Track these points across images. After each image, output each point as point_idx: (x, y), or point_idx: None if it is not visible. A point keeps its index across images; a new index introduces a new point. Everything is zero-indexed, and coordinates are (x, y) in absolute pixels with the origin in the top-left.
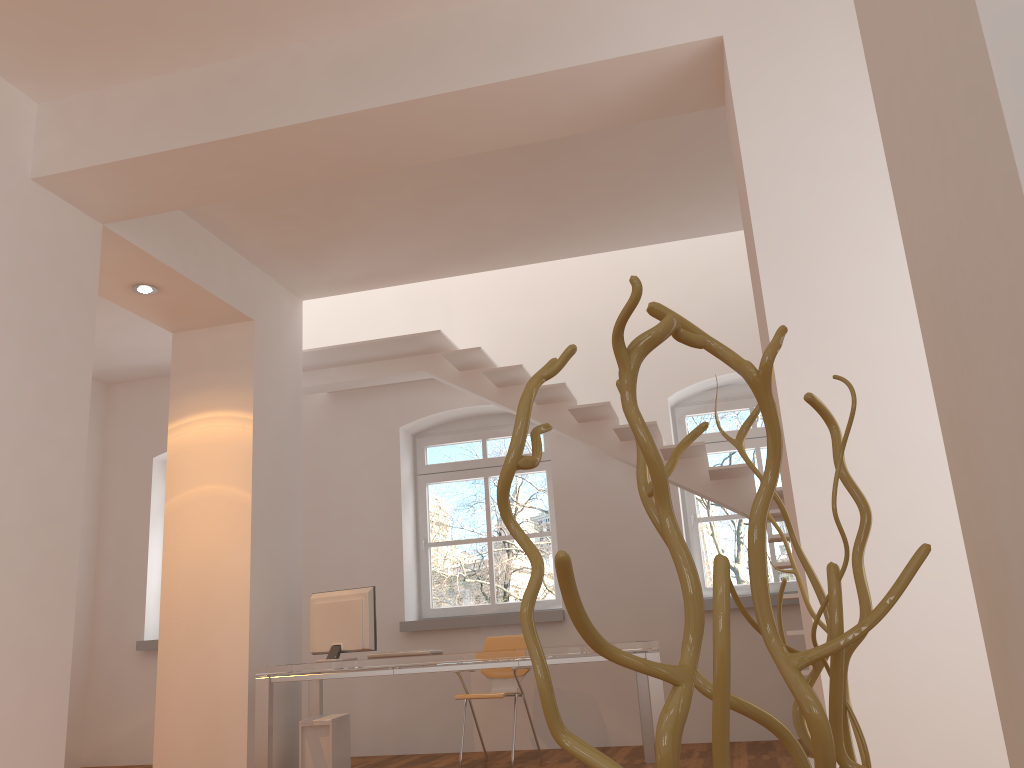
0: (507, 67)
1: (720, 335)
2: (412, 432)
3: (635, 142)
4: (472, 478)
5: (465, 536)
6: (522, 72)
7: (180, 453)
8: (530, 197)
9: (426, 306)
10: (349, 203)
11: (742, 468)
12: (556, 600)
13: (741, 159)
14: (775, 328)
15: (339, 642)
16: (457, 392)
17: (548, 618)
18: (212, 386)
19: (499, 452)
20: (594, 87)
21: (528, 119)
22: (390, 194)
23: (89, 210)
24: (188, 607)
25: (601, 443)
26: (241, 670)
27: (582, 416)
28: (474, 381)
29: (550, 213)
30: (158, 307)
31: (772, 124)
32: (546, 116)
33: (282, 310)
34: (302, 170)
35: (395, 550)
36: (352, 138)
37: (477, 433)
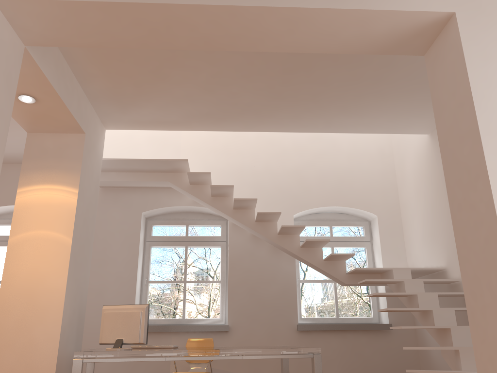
0: (333, 1)
1: (322, 186)
2: (146, 216)
3: (339, 72)
4: (178, 246)
5: (155, 279)
6: (342, 6)
7: (24, 208)
8: (268, 92)
9: (165, 147)
10: (168, 73)
11: (347, 256)
12: (220, 319)
13: (466, 79)
14: (492, 174)
15: (122, 337)
16: (178, 197)
17: (220, 329)
18: (52, 169)
19: (179, 234)
20: (372, 26)
21: (326, 37)
22: (195, 73)
23: (21, 33)
24: (18, 308)
25: (266, 234)
26: (52, 352)
27: (260, 218)
28: (198, 191)
29: (272, 104)
30: (28, 113)
31: (484, 63)
32: (336, 38)
33: (97, 132)
34: (178, 38)
35: (131, 283)
36: (222, 23)
37: (184, 221)
